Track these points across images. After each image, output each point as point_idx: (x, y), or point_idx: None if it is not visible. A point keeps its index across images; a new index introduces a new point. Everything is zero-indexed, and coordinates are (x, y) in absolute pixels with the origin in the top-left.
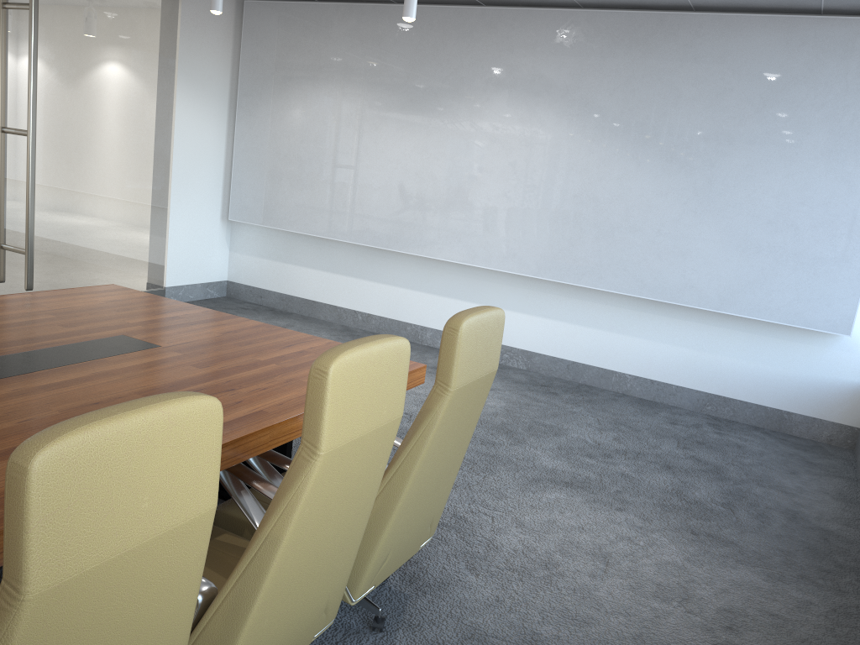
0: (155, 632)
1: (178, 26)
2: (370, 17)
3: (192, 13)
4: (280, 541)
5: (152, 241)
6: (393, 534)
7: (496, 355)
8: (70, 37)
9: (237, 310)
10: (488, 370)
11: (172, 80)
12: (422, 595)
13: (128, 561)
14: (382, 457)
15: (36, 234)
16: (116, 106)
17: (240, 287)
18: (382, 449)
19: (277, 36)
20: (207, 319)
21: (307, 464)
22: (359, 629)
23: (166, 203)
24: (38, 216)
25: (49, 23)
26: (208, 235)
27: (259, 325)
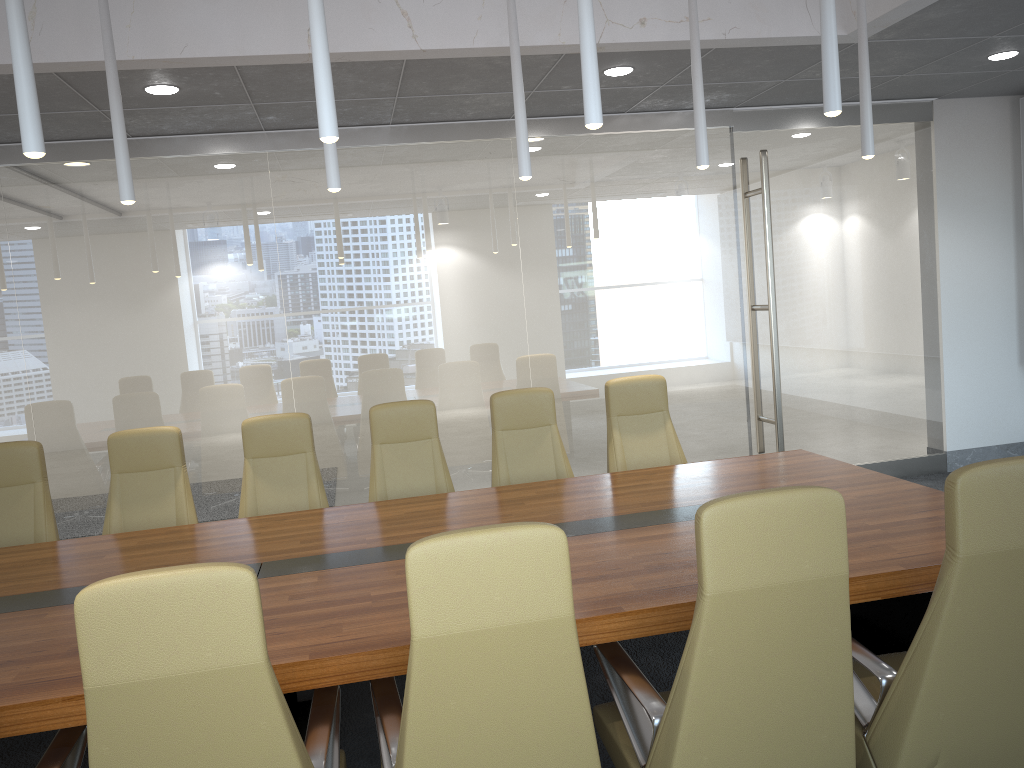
0: (545, 710)
1: (932, 156)
2: None
3: (949, 136)
4: (689, 674)
5: (922, 399)
6: (931, 729)
7: None
8: (808, 205)
9: None
10: None
11: (930, 216)
12: None
13: (490, 637)
14: (831, 618)
15: (788, 403)
16: (863, 260)
17: None
18: (824, 608)
19: None
20: (858, 482)
21: (698, 603)
22: None
23: (937, 354)
24: (788, 385)
25: (785, 199)
26: (1001, 385)
27: (914, 488)
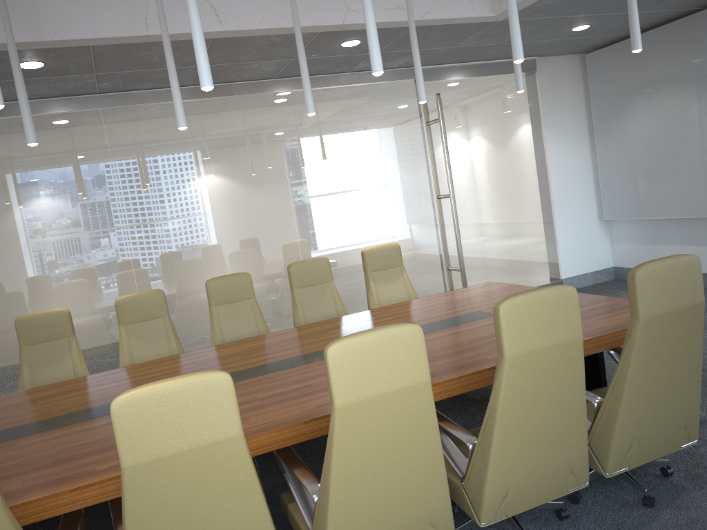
0: (415, 444)
1: (538, 93)
2: (684, 29)
3: (547, 80)
4: (496, 410)
5: (545, 247)
6: (628, 427)
7: (697, 291)
8: (467, 128)
9: (619, 288)
10: (688, 303)
11: (540, 131)
12: (699, 489)
13: (382, 399)
14: (574, 364)
15: (466, 257)
16: (503, 161)
17: (624, 270)
18: (571, 359)
19: (613, 72)
20: None
21: (500, 364)
22: (633, 504)
23: (551, 218)
24: (465, 245)
25: (453, 125)
26: (590, 235)
27: None
